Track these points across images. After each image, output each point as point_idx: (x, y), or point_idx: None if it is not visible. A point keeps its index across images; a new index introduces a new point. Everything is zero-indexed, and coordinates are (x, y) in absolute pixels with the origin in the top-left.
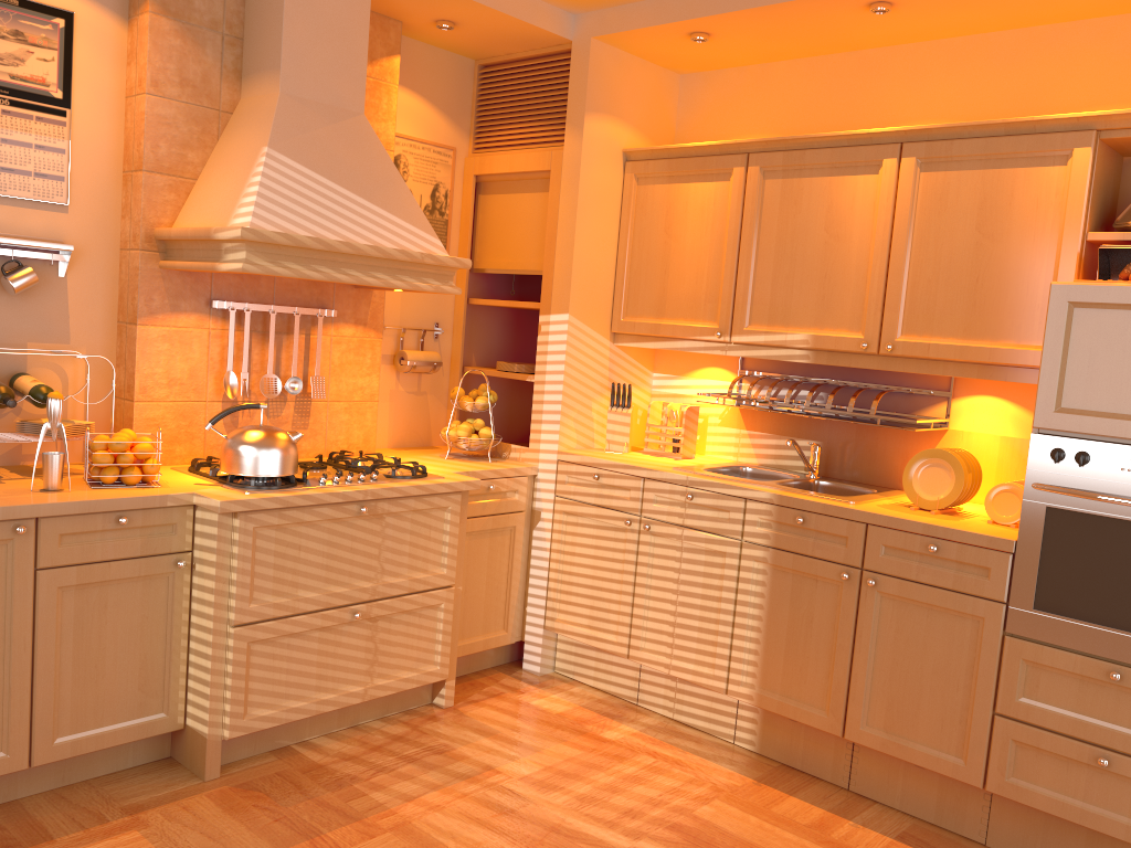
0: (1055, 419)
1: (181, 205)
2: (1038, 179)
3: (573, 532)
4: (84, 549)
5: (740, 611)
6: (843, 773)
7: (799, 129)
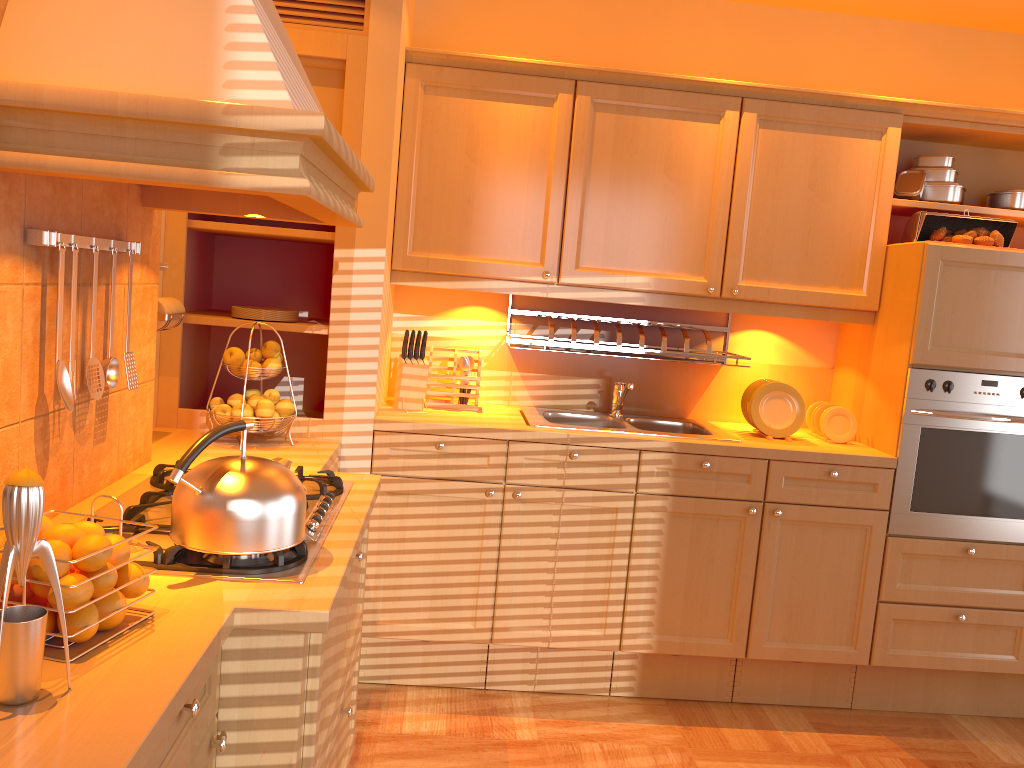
0: (929, 355)
1: None
2: (859, 149)
3: (402, 515)
4: None
5: (636, 564)
6: (727, 689)
7: (572, 59)
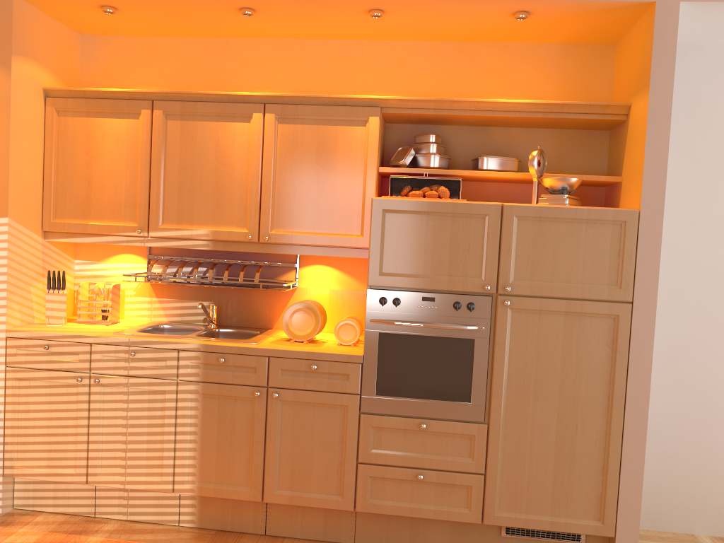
0: (380, 279)
1: None
2: (350, 133)
3: (27, 394)
4: None
5: (180, 430)
6: (261, 524)
7: (181, 86)
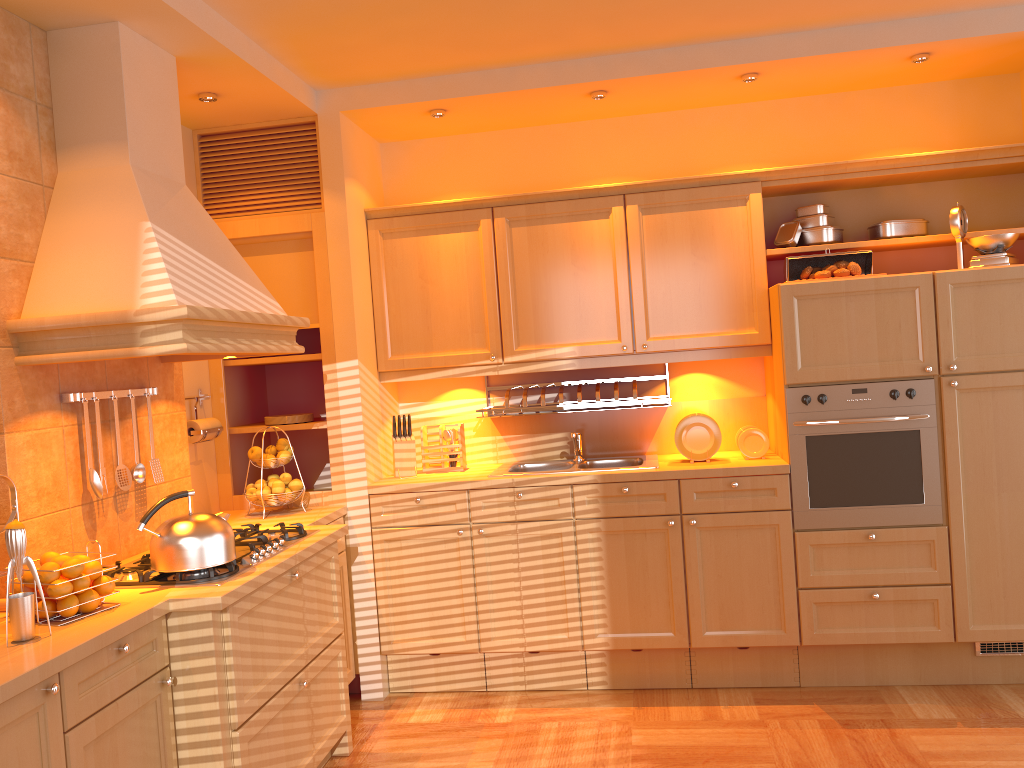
0: (800, 375)
1: (25, 292)
2: (729, 216)
3: (398, 556)
4: (98, 693)
5: (584, 576)
6: (686, 677)
7: (504, 187)
